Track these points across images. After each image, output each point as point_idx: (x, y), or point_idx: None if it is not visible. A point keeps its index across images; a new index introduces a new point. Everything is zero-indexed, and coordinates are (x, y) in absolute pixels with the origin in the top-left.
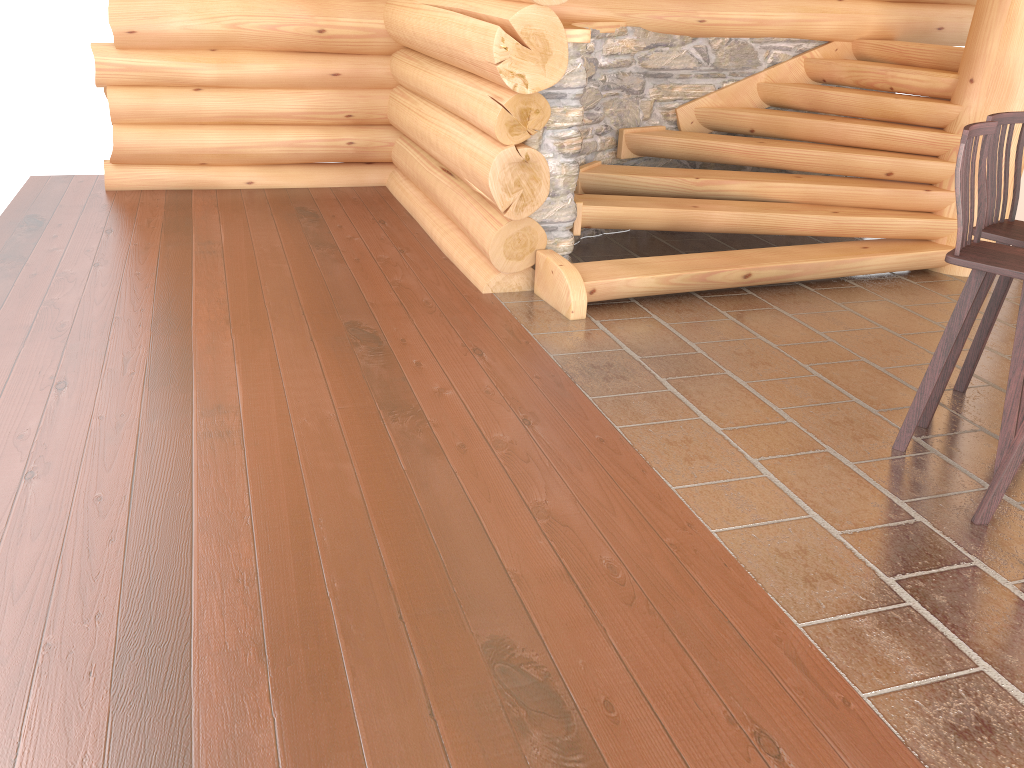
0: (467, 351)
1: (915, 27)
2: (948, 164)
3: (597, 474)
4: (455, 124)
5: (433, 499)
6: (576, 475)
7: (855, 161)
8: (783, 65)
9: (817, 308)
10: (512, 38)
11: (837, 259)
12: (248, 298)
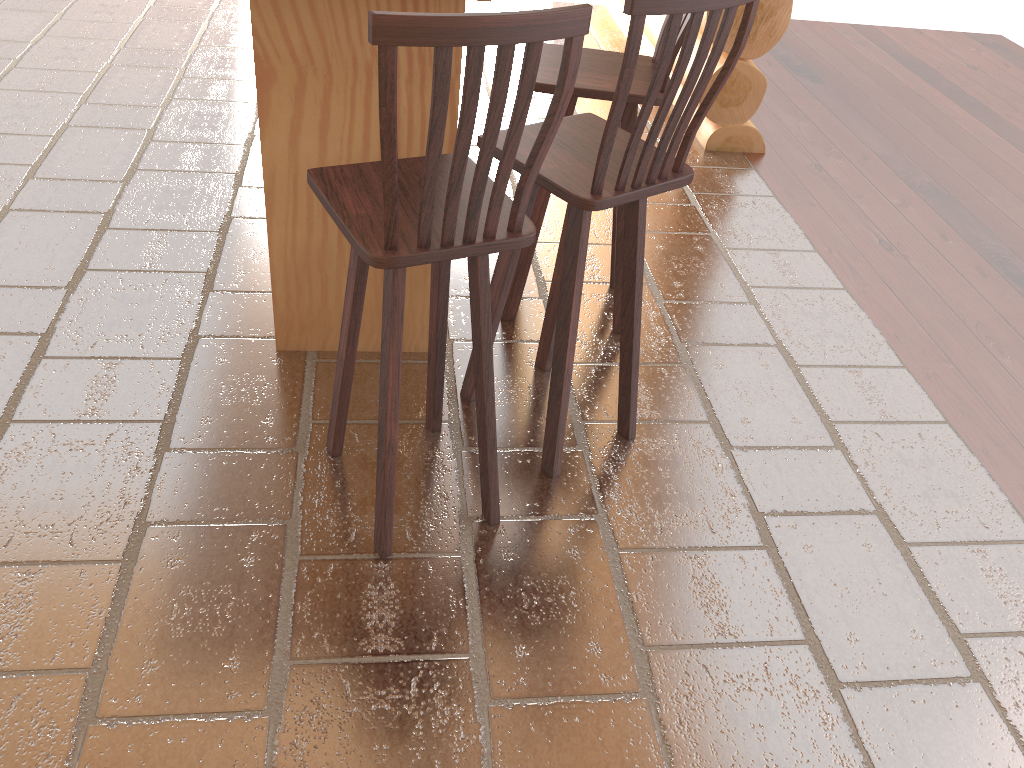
0: None
1: None
2: None
3: None
4: None
5: None
6: None
7: None
8: None
9: None
10: None
11: None
12: None
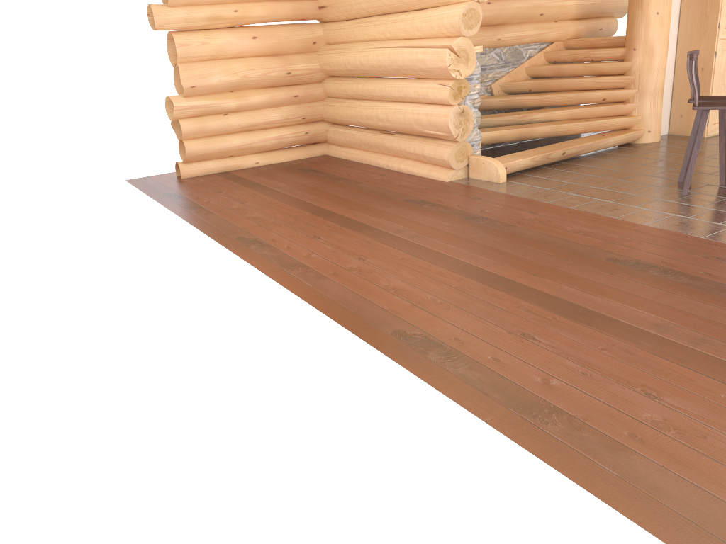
0: (472, 199)
1: (590, 30)
2: (631, 90)
3: (582, 220)
4: (400, 105)
5: (531, 236)
6: (574, 221)
7: (587, 96)
8: (535, 57)
9: (599, 162)
10: (453, 53)
11: (597, 141)
12: (342, 200)
